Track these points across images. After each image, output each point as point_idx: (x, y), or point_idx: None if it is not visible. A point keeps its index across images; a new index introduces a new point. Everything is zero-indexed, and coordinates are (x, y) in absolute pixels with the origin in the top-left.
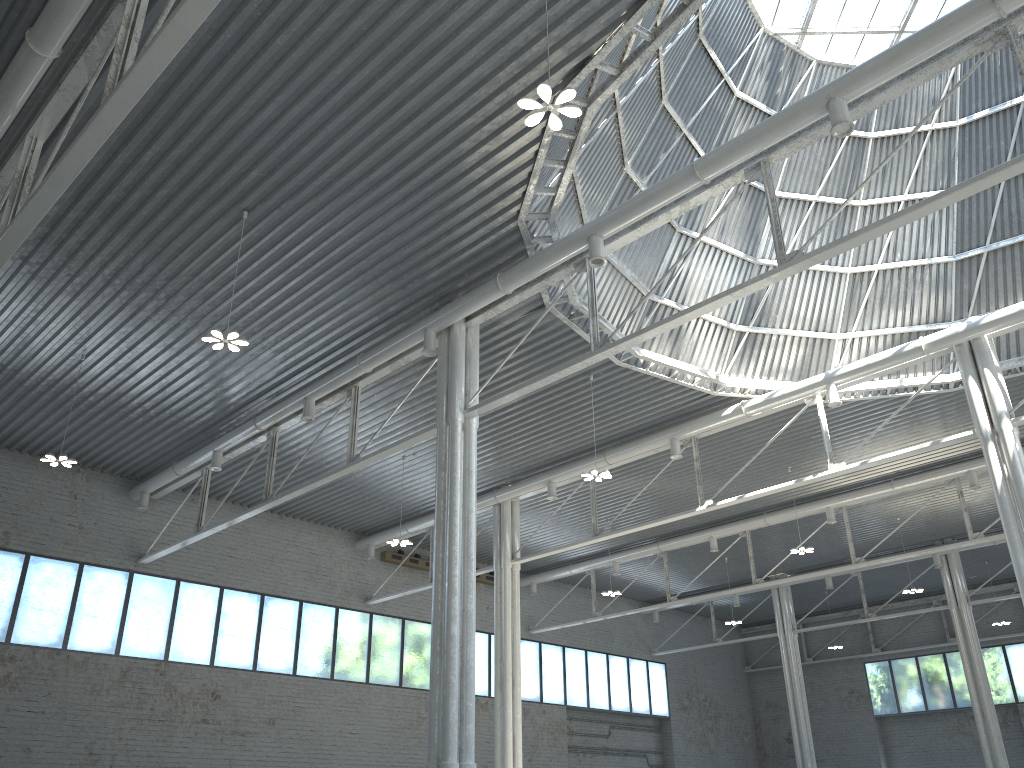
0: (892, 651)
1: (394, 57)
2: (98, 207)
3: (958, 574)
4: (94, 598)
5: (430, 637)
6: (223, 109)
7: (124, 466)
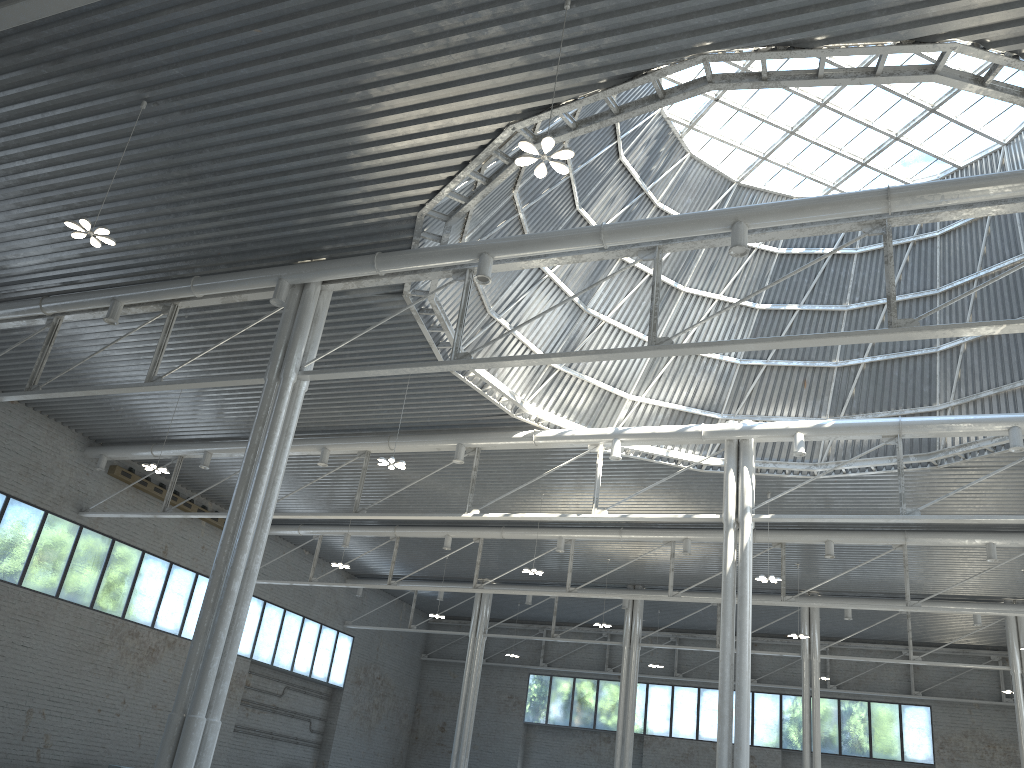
0: (556, 668)
1: (380, 28)
2: None
3: (638, 618)
4: None
5: (136, 564)
6: None
7: None
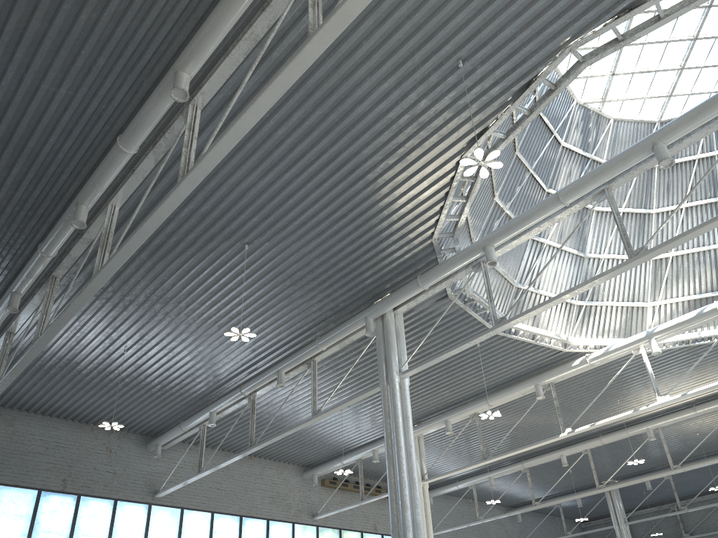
0: (699, 535)
1: (355, 137)
2: (147, 248)
3: None
4: (125, 525)
5: None
6: (238, 178)
7: (144, 426)
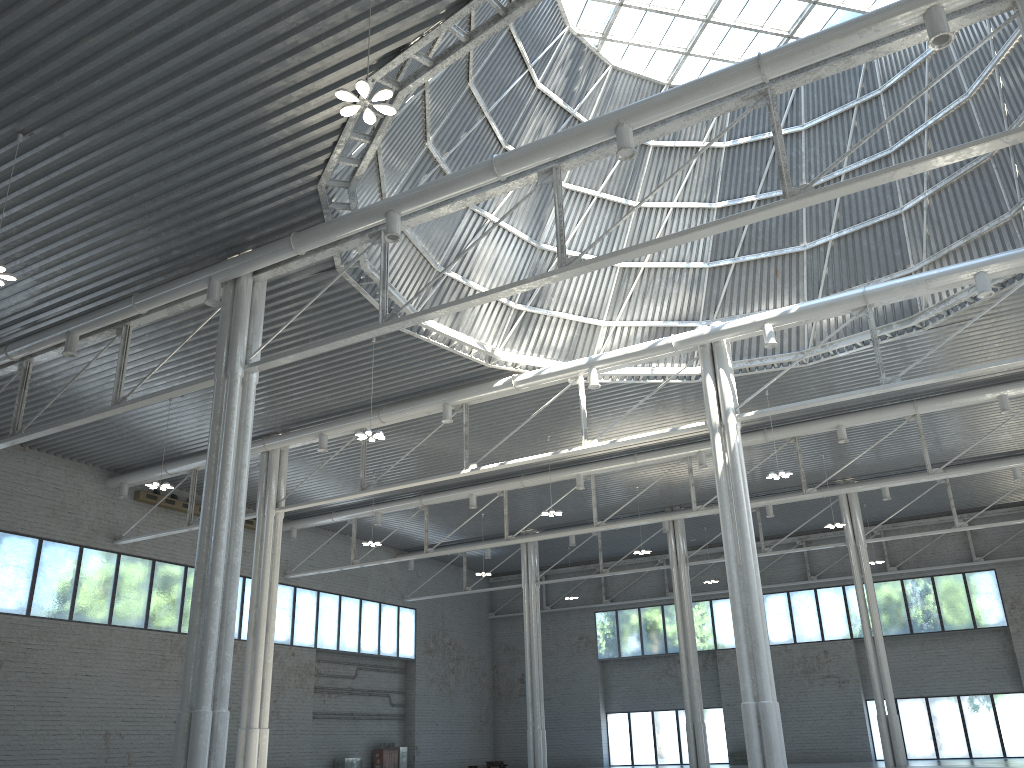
0: (620, 602)
1: (207, 9)
2: None
3: (681, 538)
4: None
5: (181, 579)
6: (7, 26)
7: None
